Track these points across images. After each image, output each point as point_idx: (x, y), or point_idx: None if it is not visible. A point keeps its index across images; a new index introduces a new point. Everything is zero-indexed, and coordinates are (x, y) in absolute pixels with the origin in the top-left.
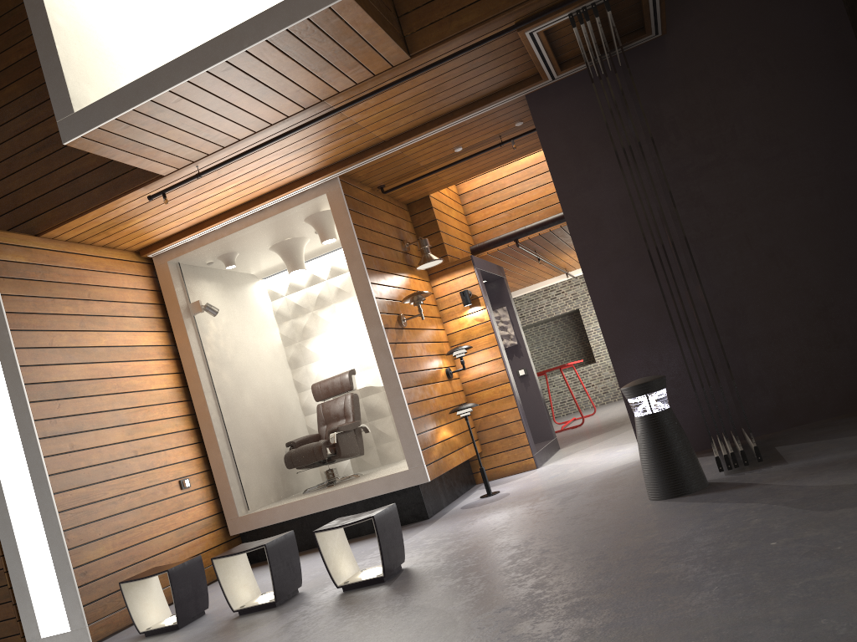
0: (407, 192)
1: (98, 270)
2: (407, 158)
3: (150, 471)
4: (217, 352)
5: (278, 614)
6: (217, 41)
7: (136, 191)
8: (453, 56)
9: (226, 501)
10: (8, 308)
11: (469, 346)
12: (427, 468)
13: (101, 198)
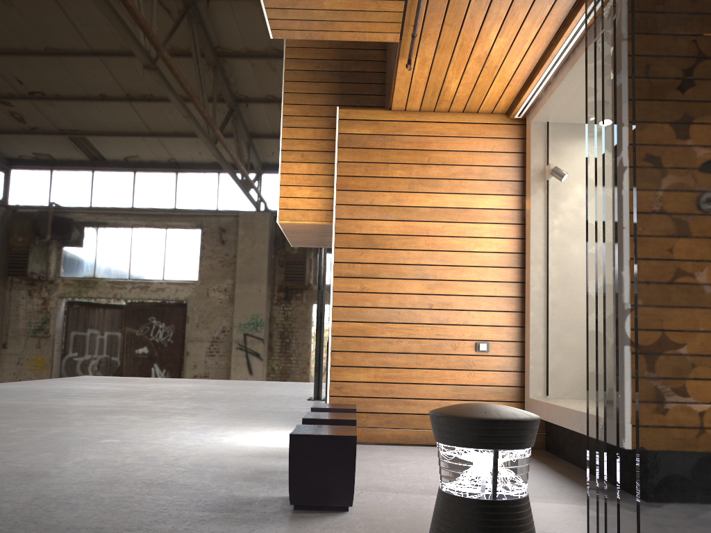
0: None
1: (449, 136)
2: None
3: (441, 326)
4: (572, 221)
5: (269, 483)
6: None
7: (401, 61)
8: None
9: (526, 377)
10: (340, 173)
11: None
12: None
13: (393, 72)
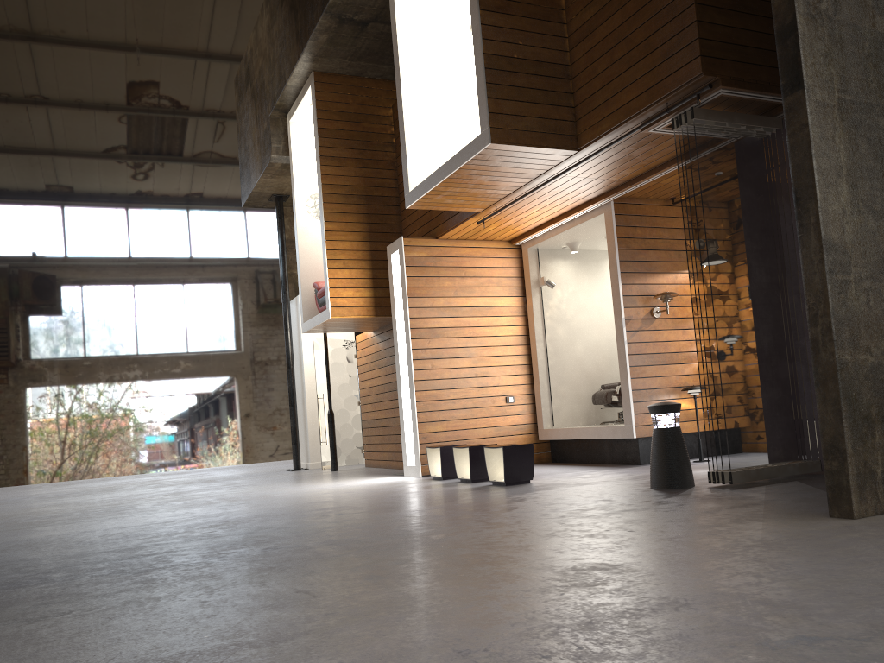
0: None
1: (475, 256)
2: (669, 184)
3: (484, 388)
4: (556, 313)
5: (459, 485)
6: (449, 162)
7: (471, 219)
8: (602, 150)
9: (539, 416)
10: (409, 284)
11: None
12: (635, 428)
13: (458, 221)
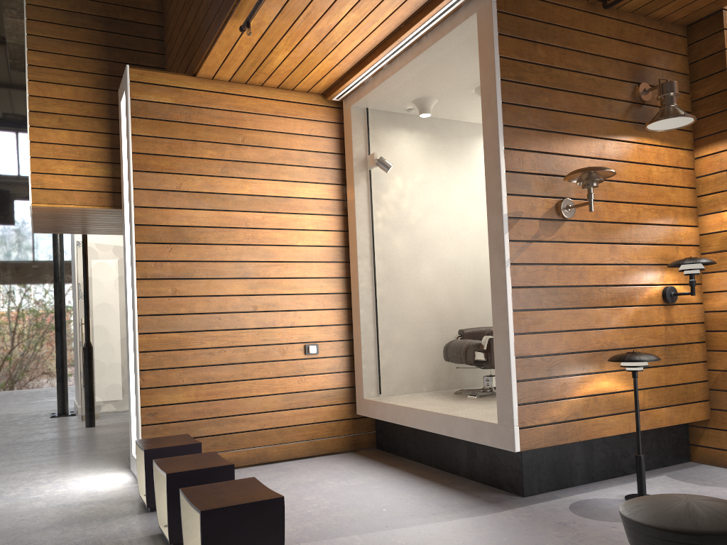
0: (669, 6)
1: (263, 113)
2: None
3: (267, 330)
4: (394, 213)
5: None
6: None
7: (231, 22)
8: None
9: (358, 377)
10: (136, 149)
11: (706, 261)
12: (520, 432)
13: (214, 32)
